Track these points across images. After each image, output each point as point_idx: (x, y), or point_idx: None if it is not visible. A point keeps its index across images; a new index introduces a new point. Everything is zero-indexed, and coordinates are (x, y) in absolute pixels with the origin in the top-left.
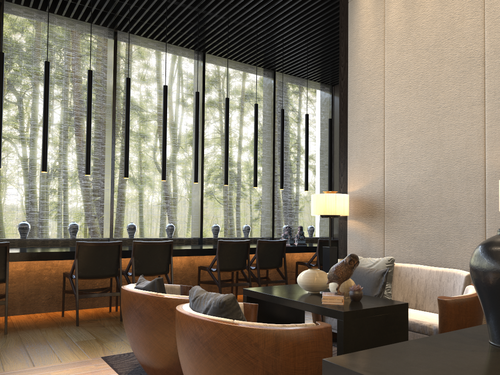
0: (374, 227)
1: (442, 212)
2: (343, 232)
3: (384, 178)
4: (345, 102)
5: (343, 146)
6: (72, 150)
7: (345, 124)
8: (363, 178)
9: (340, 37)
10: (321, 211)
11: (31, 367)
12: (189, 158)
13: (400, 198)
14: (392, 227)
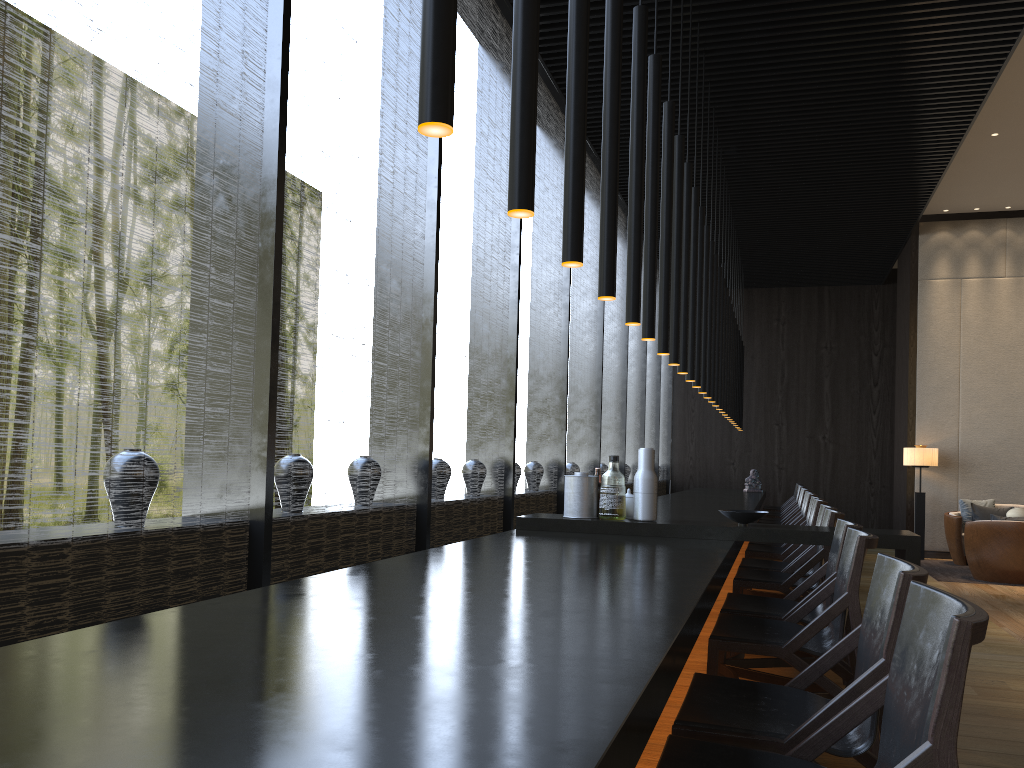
0: (947, 475)
1: (1014, 466)
2: (910, 479)
3: (958, 437)
4: (914, 366)
5: (911, 404)
6: (613, 371)
7: (914, 386)
8: (935, 435)
9: (909, 308)
10: (928, 462)
11: (945, 587)
12: (142, 311)
13: (975, 454)
14: (966, 476)
